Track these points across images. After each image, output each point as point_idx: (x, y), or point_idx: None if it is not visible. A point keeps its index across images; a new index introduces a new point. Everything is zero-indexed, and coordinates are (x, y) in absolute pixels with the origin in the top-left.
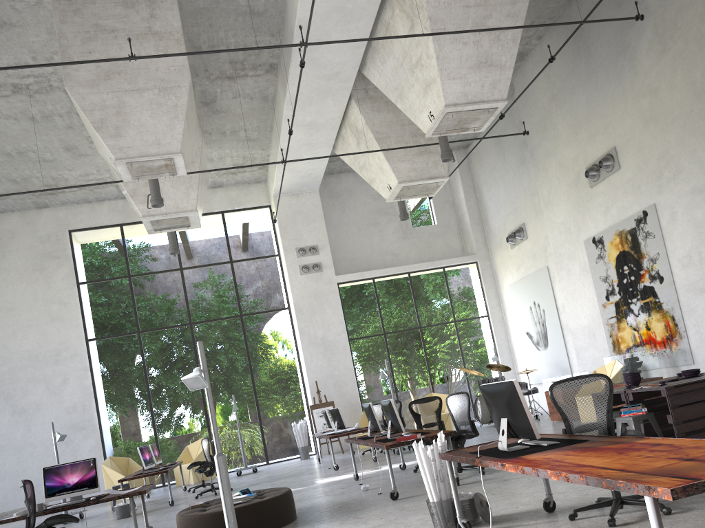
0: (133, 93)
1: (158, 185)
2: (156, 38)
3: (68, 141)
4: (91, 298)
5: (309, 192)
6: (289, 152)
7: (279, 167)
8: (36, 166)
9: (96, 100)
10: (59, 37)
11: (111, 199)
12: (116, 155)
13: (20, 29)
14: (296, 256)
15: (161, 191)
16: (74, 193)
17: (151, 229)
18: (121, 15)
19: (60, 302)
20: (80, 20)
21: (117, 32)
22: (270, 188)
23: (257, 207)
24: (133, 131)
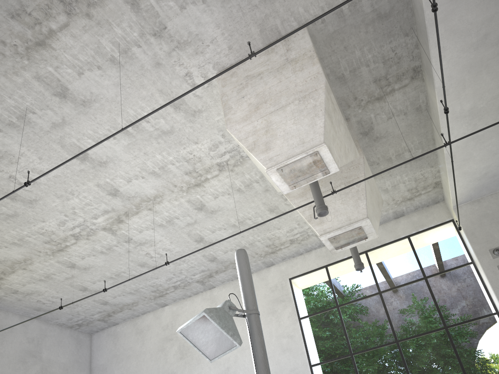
0: (278, 111)
1: (320, 196)
2: (292, 63)
3: (269, 203)
4: (329, 339)
5: (490, 194)
6: (456, 154)
7: (450, 173)
8: (254, 230)
9: (249, 128)
10: (221, 97)
11: (316, 247)
12: (266, 165)
13: (205, 112)
14: (491, 258)
15: (333, 210)
16: (287, 248)
17: (332, 248)
18: (264, 61)
19: (288, 336)
20: (235, 79)
21: (262, 74)
22: (448, 203)
23: (440, 224)
24: (280, 141)
